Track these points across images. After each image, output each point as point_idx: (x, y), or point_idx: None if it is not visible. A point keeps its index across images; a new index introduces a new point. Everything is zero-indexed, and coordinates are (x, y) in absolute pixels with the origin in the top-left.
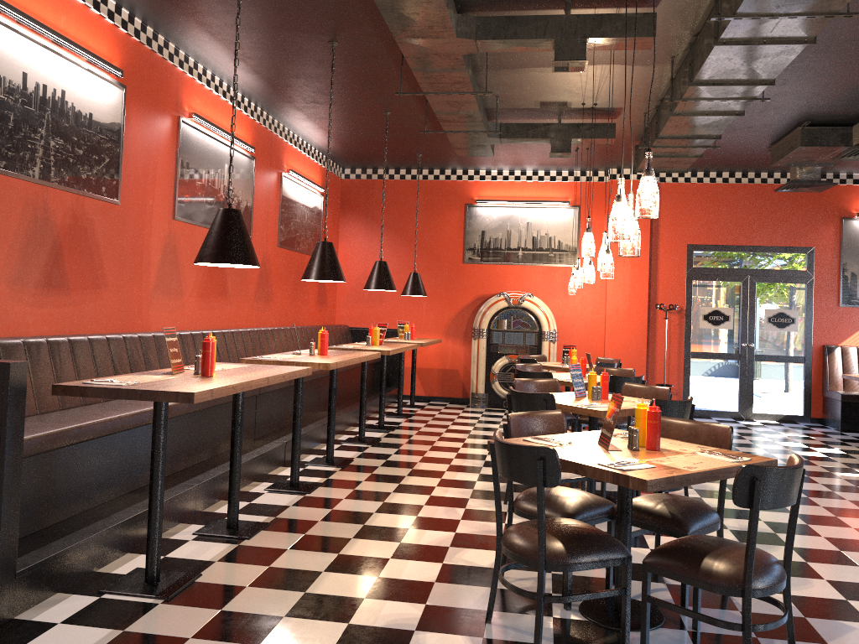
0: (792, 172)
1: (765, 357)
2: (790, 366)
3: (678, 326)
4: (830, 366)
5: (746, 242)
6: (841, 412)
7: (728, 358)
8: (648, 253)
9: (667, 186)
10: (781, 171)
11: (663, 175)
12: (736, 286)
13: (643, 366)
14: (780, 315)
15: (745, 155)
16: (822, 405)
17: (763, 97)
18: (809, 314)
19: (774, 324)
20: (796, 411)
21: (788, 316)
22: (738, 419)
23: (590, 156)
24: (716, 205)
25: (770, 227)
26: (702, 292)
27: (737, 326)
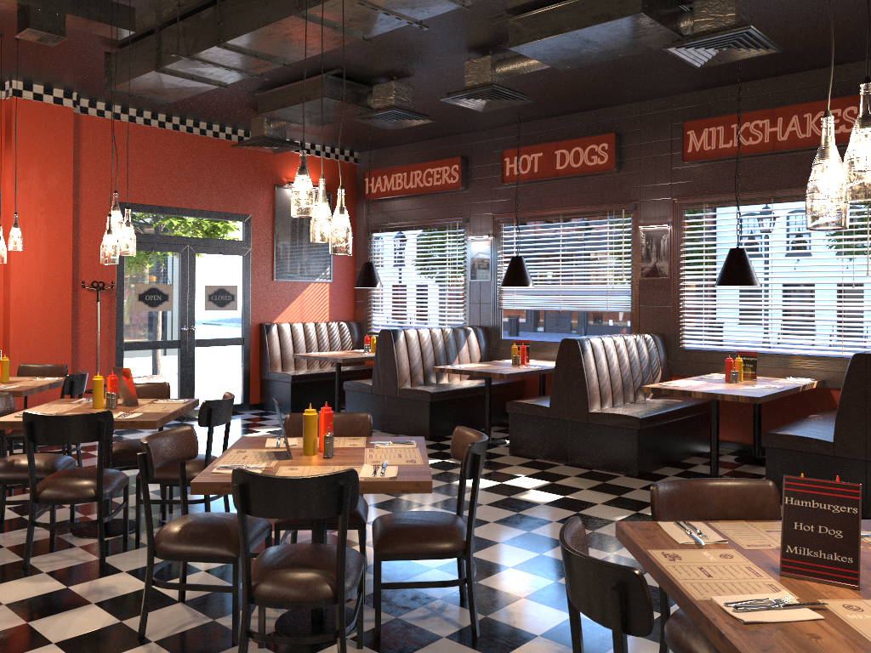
0: (256, 127)
1: (206, 342)
2: (230, 349)
3: (108, 310)
4: (271, 346)
5: (185, 205)
6: (292, 394)
7: (168, 347)
8: (71, 211)
9: (90, 120)
10: (222, 124)
11: (85, 104)
12: (175, 257)
13: (68, 368)
14: (221, 292)
15: (214, 97)
16: (260, 389)
17: (422, 23)
18: (247, 289)
19: (215, 302)
20: (236, 399)
21: (228, 293)
22: (181, 420)
23: (5, 53)
24: (152, 155)
25: (210, 189)
26: (136, 265)
27: (177, 307)
